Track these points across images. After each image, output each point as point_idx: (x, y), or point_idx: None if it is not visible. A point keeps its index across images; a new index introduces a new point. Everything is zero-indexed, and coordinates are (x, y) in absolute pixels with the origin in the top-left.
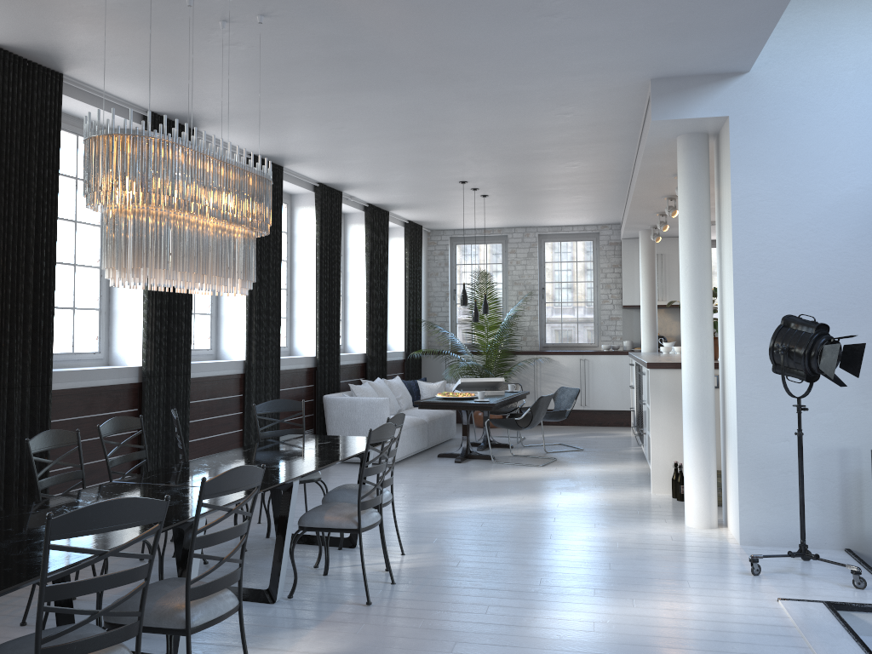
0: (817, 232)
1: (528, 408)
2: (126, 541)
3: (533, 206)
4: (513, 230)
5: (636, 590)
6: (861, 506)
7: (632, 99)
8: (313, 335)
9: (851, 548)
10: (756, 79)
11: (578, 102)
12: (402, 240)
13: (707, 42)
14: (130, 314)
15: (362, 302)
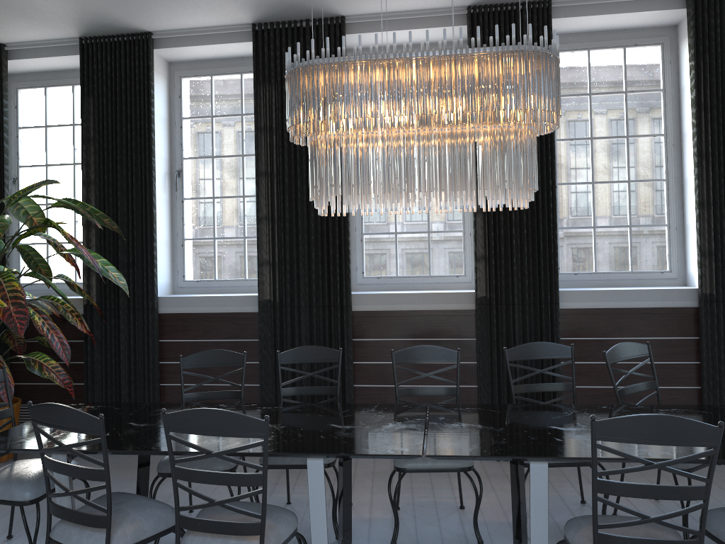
0: None
1: None
2: (193, 450)
3: None
4: None
5: None
6: None
7: None
8: None
9: None
10: None
11: None
12: None
13: None
14: (694, 228)
15: None
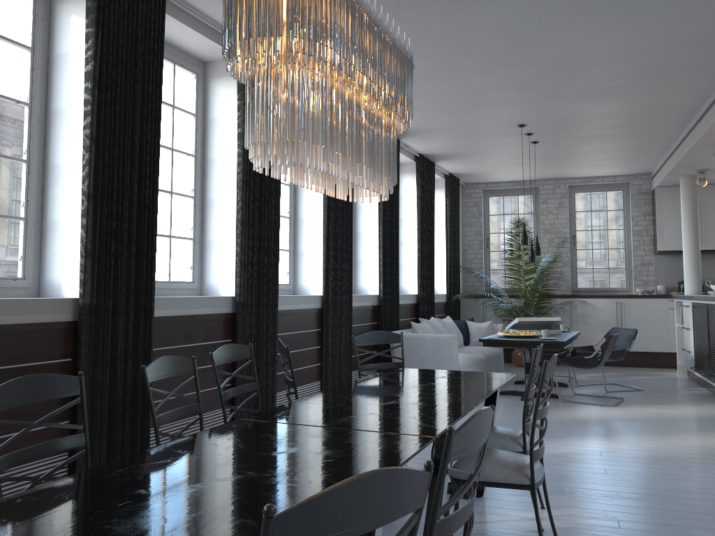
0: None
1: (581, 347)
2: None
3: (576, 154)
4: (544, 182)
5: None
6: None
7: None
8: (376, 274)
9: None
10: None
11: (701, 9)
12: (443, 191)
13: None
14: (223, 244)
15: (413, 246)
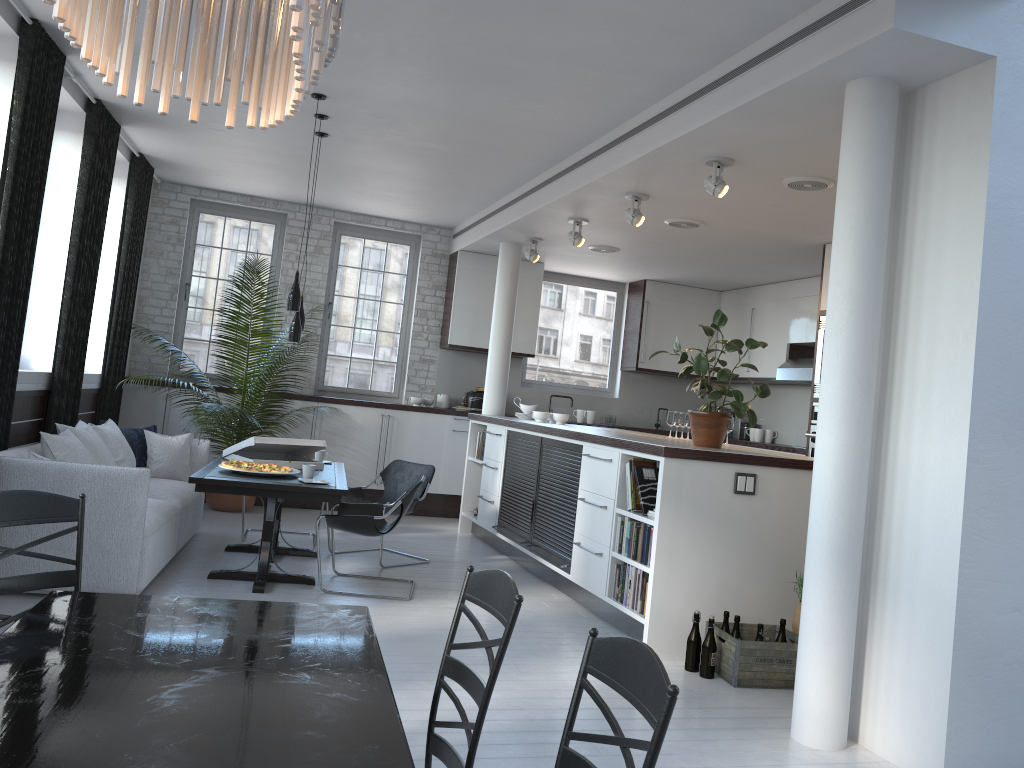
0: None
1: None
2: None
3: (372, 173)
4: (298, 208)
5: None
6: None
7: None
8: None
9: None
10: None
11: None
12: (123, 184)
13: None
14: None
15: (56, 278)
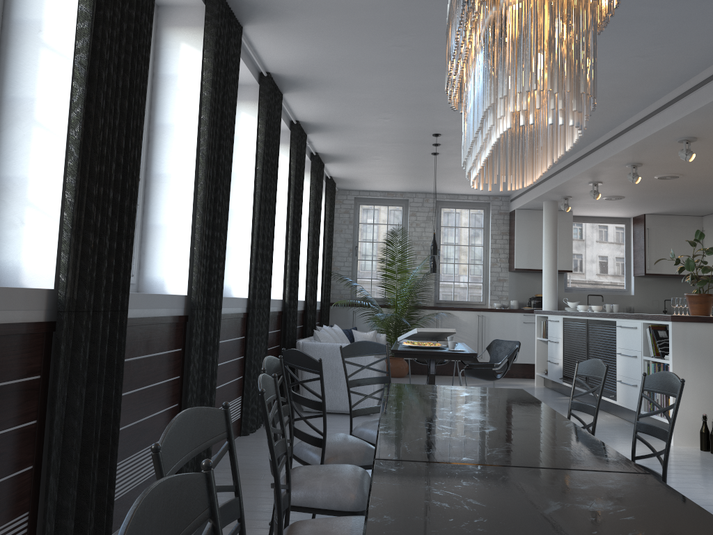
0: None
1: None
2: None
3: (462, 170)
4: (415, 195)
5: None
6: None
7: None
8: (281, 277)
9: None
10: None
11: (675, 42)
12: (323, 195)
13: None
14: (173, 230)
15: (302, 249)
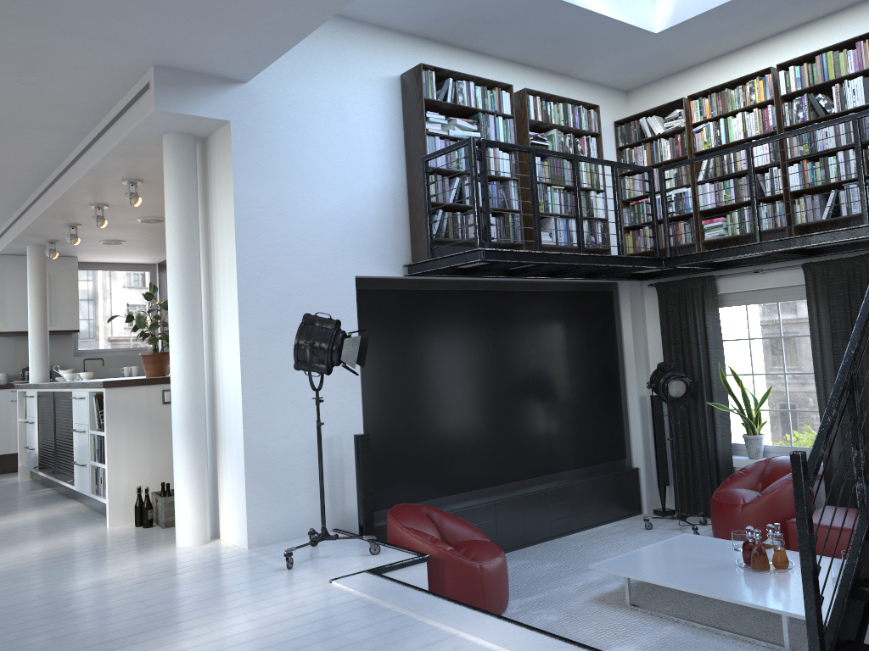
0: (305, 242)
1: None
2: None
3: None
4: None
5: (200, 615)
6: (343, 487)
7: (118, 83)
8: None
9: (337, 528)
10: (254, 91)
11: (53, 73)
12: None
13: (235, 39)
14: None
15: None
